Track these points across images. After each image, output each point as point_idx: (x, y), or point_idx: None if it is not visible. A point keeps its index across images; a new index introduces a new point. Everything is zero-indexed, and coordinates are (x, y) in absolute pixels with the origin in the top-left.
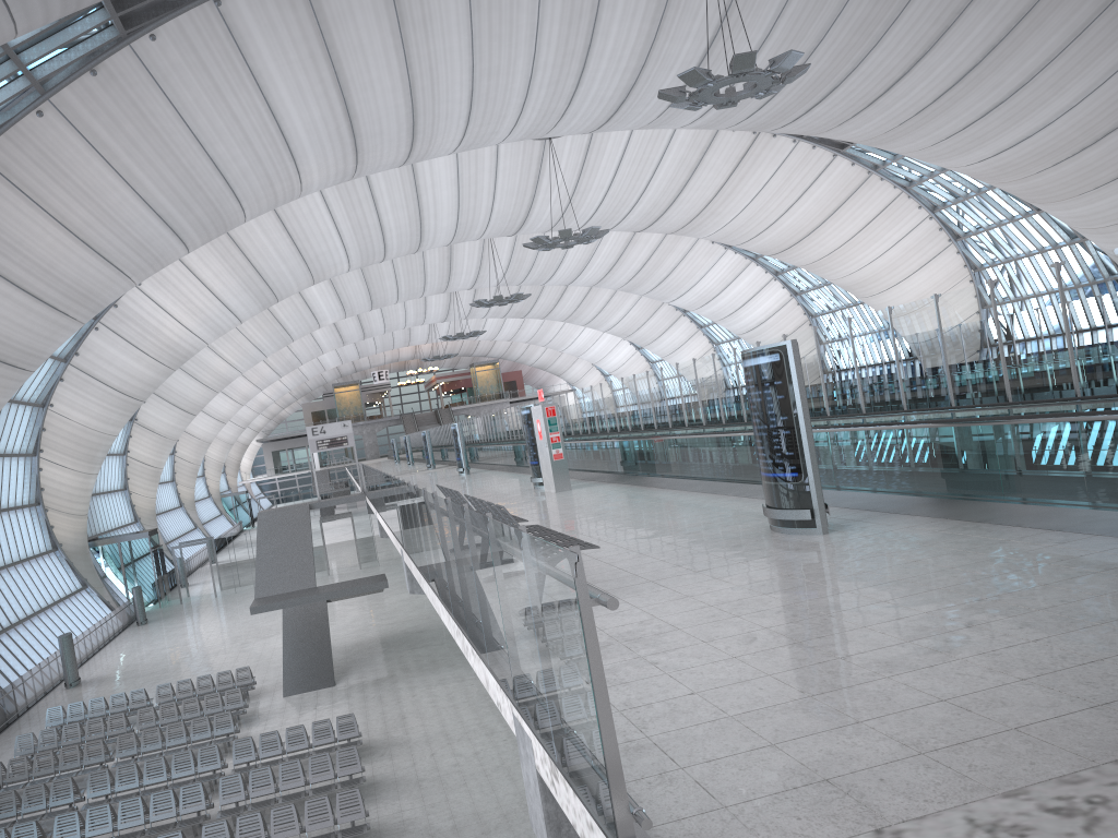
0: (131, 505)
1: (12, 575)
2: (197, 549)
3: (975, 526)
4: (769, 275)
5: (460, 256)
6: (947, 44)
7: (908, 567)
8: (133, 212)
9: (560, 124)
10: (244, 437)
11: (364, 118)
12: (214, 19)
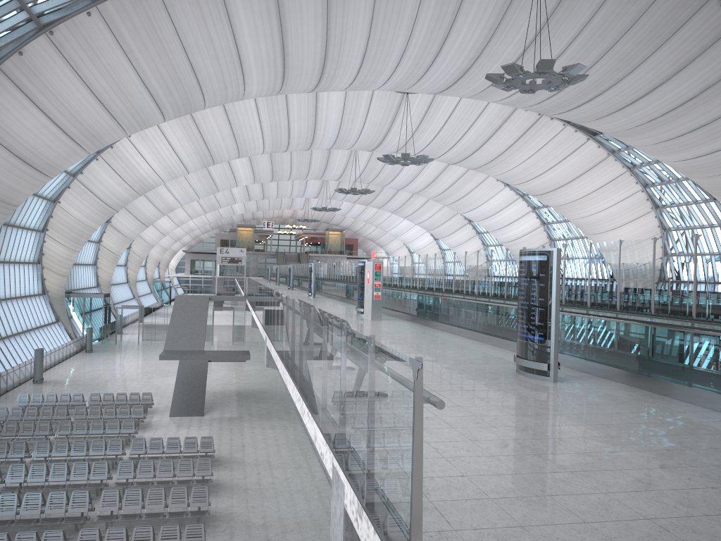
0: (96, 276)
1: (13, 305)
2: (132, 311)
3: (660, 397)
4: (529, 208)
5: (334, 158)
6: (678, 79)
7: (615, 417)
8: (135, 88)
9: (417, 85)
10: (175, 246)
11: (292, 56)
12: None
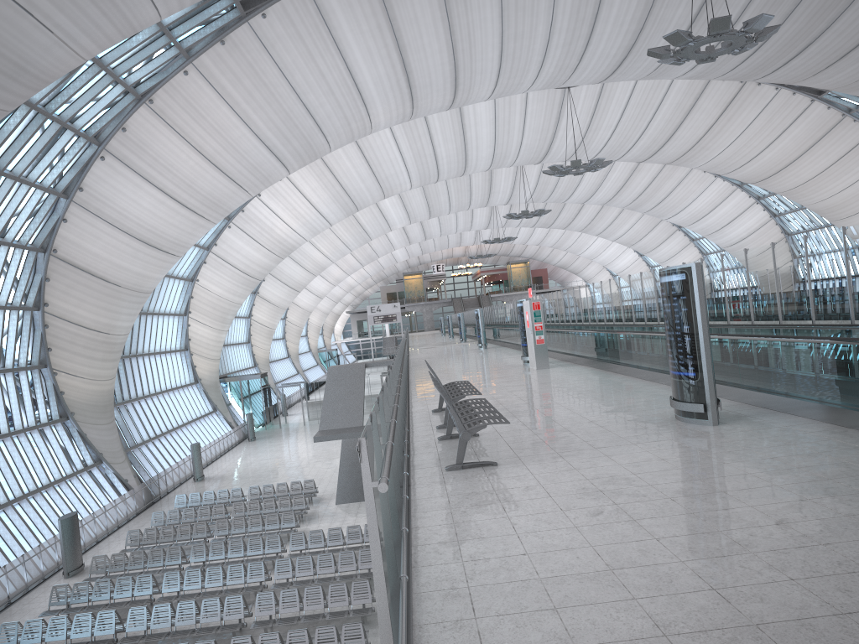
0: (252, 354)
1: (165, 398)
2: (297, 389)
3: (842, 431)
4: (752, 199)
5: (498, 179)
6: None
7: (763, 463)
8: (249, 144)
9: (573, 77)
10: (337, 309)
11: (417, 73)
12: (307, 1)
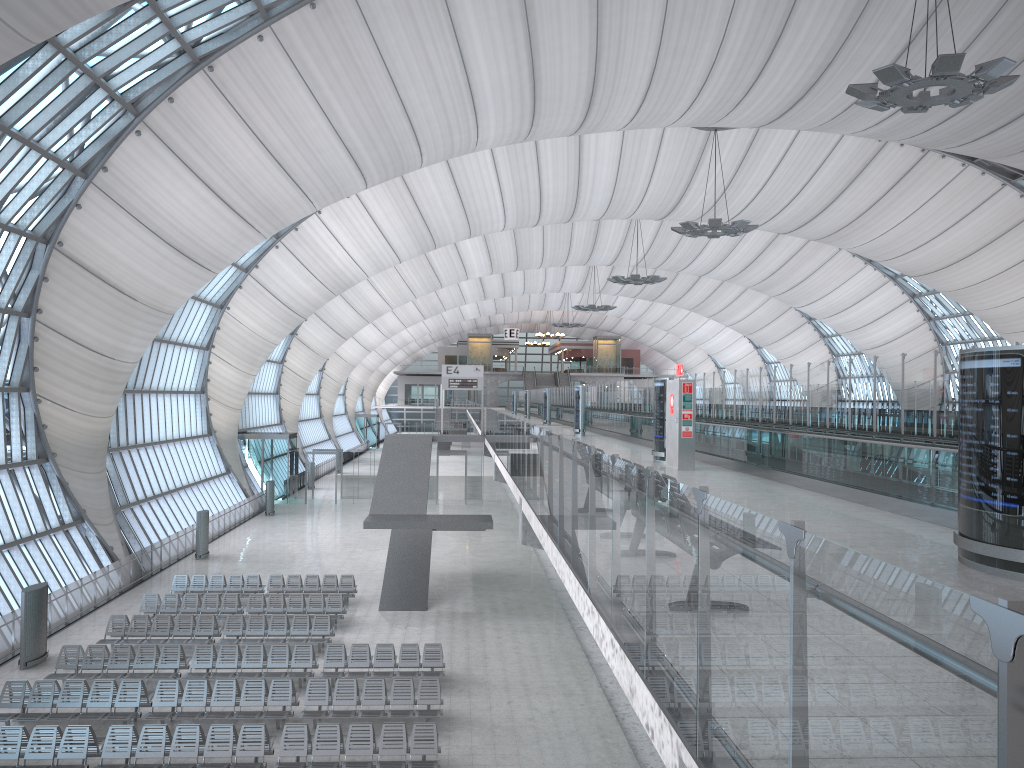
0: (279, 409)
1: (170, 450)
2: (327, 458)
3: None
4: (905, 296)
5: (605, 233)
6: None
7: None
8: (325, 141)
9: (732, 114)
10: (383, 367)
11: (547, 82)
12: None
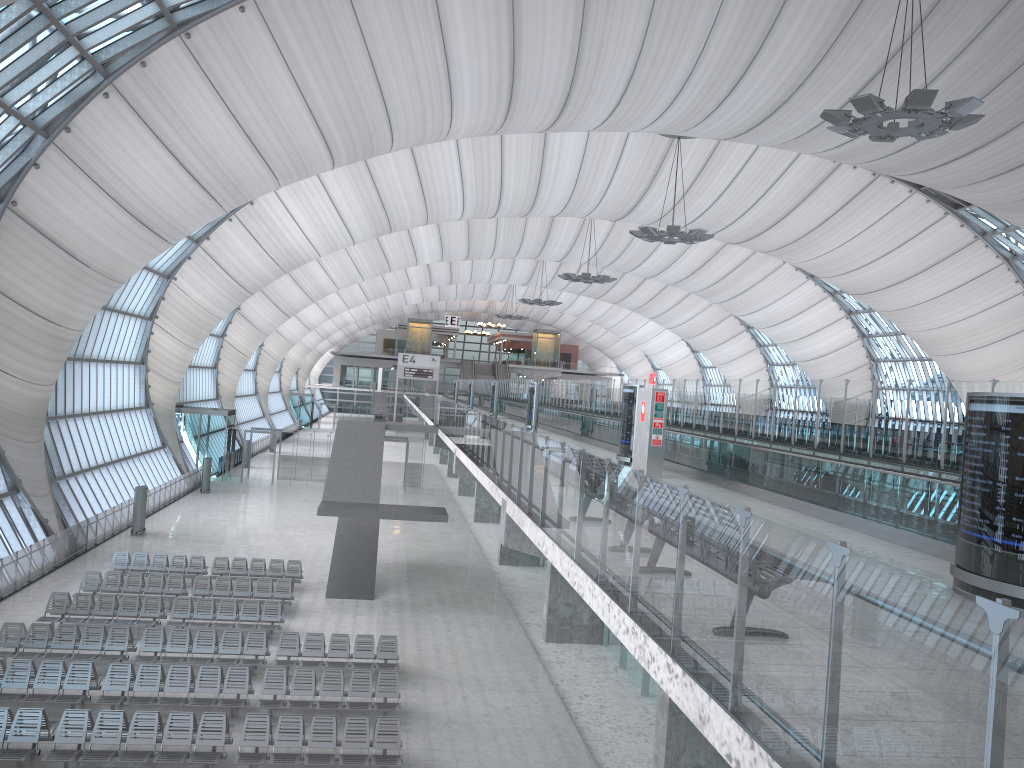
0: (216, 383)
1: (107, 421)
2: (260, 435)
3: None
4: (842, 312)
5: (558, 230)
6: None
7: None
8: (298, 119)
9: (701, 125)
10: (321, 346)
11: (525, 78)
12: None
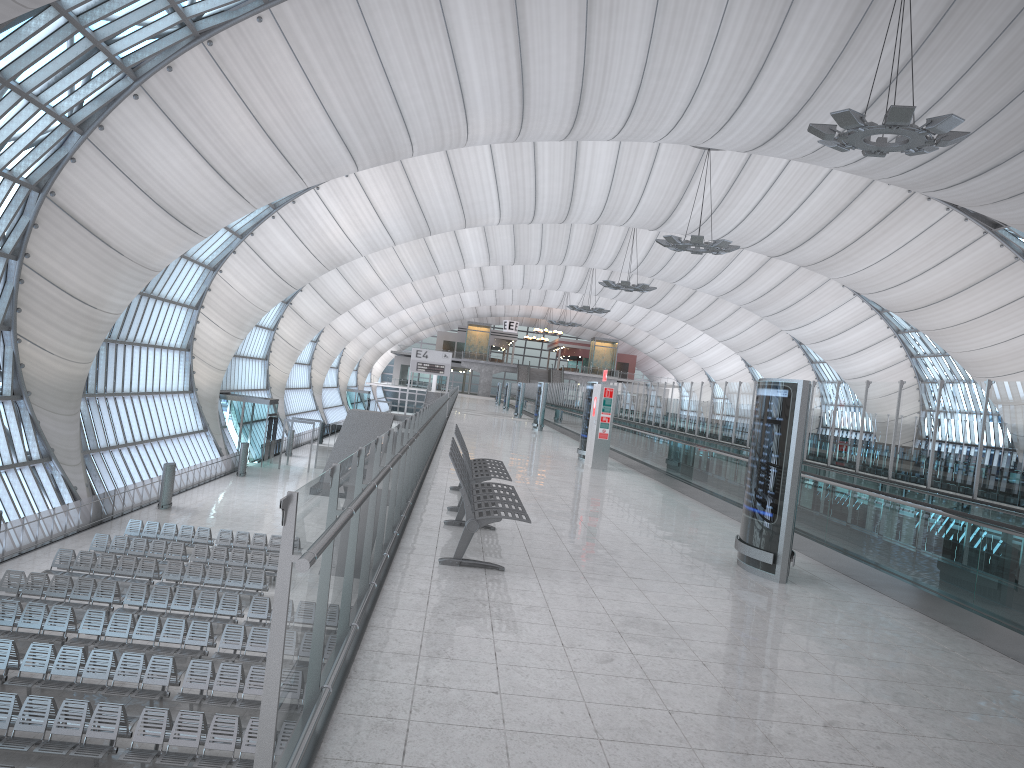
0: (267, 374)
1: (148, 402)
2: (311, 427)
3: (933, 625)
4: (889, 331)
5: (603, 238)
6: None
7: (827, 643)
8: (317, 122)
9: (717, 137)
10: (381, 345)
11: (535, 88)
12: None
